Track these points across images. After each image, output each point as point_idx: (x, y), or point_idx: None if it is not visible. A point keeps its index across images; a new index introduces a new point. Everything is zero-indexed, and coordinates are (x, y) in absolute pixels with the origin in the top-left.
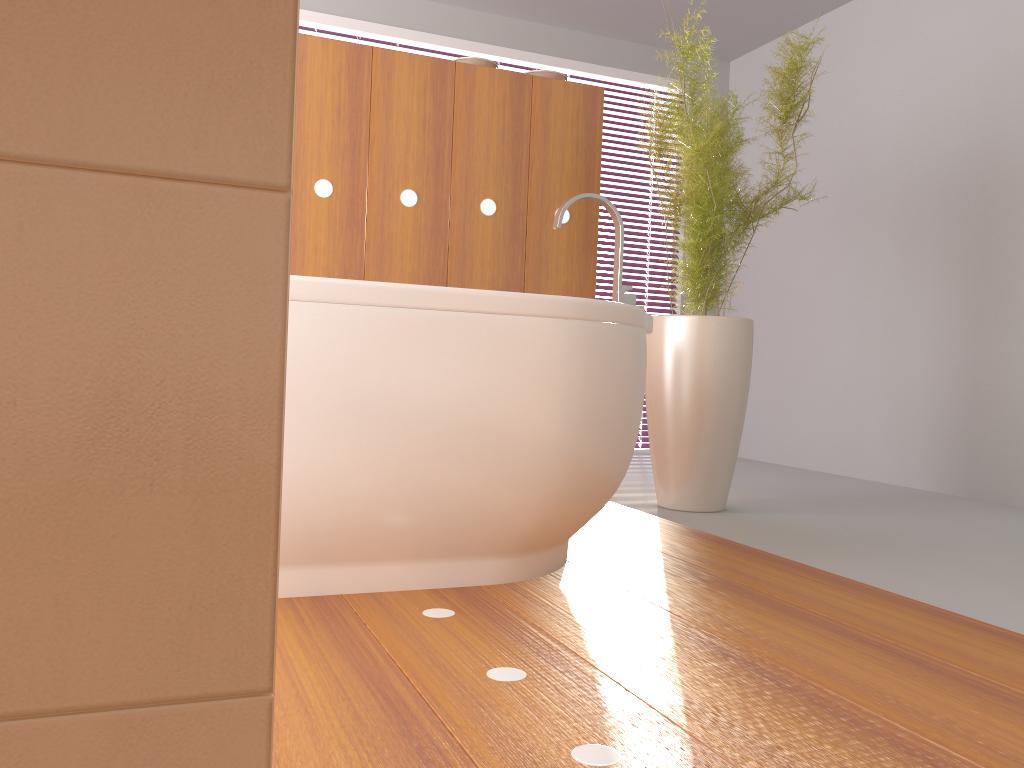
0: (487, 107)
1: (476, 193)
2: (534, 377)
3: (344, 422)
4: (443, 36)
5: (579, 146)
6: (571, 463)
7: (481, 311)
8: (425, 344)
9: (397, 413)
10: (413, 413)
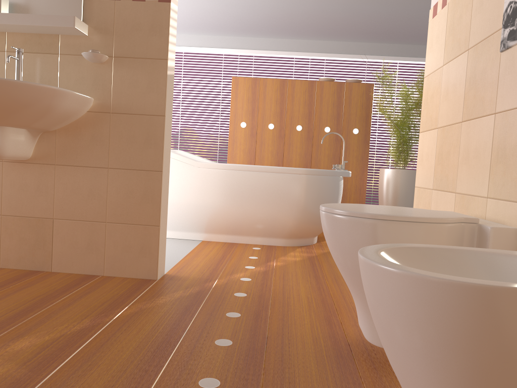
0: (327, 95)
1: (323, 125)
2: (289, 190)
3: (237, 199)
4: (343, 54)
5: (363, 106)
6: (301, 214)
7: (274, 172)
8: (258, 180)
9: (251, 198)
10: (255, 198)
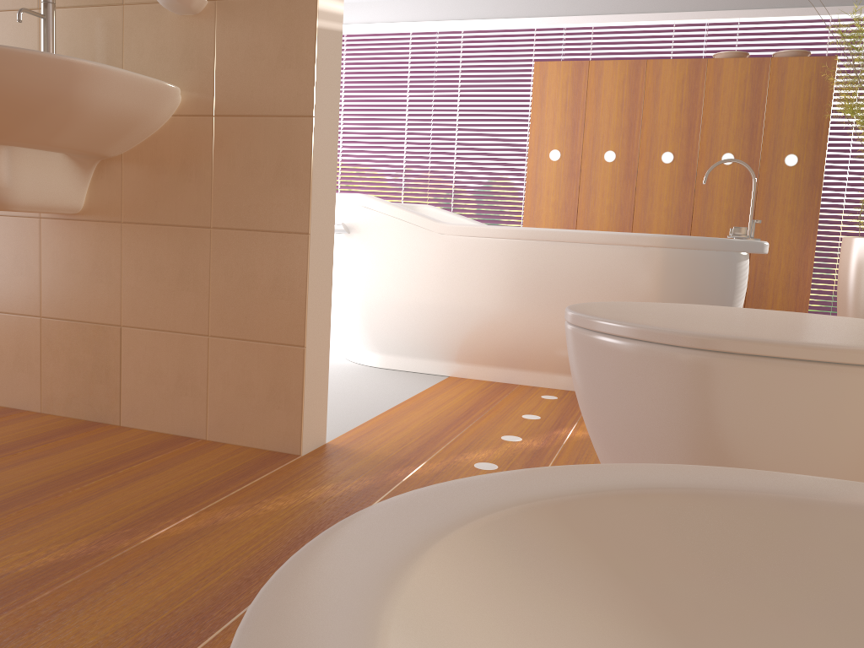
0: (730, 87)
1: (718, 150)
2: (621, 279)
3: (515, 298)
4: (778, 9)
5: (810, 105)
6: None
7: (590, 242)
8: (557, 260)
9: (542, 295)
10: (550, 295)
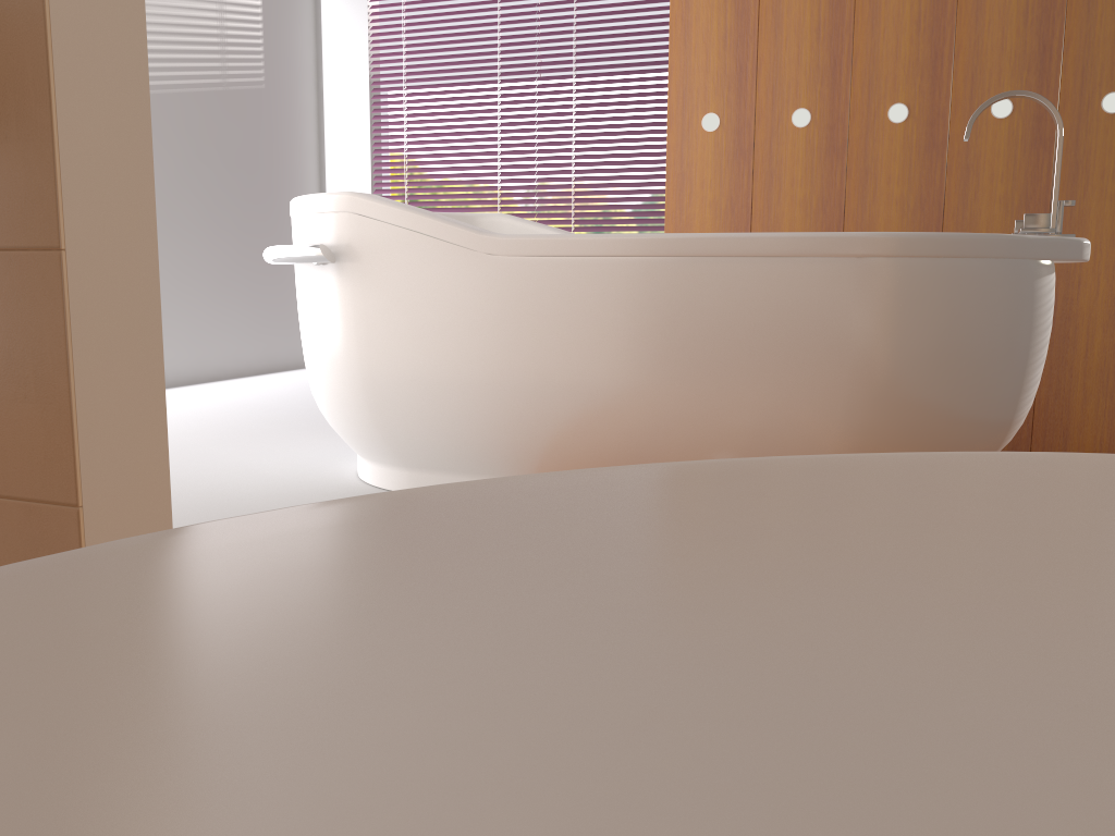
0: None
1: (985, 94)
2: (817, 321)
3: (625, 364)
4: None
5: None
6: (868, 414)
7: (757, 255)
8: (698, 291)
9: (673, 357)
10: (688, 357)
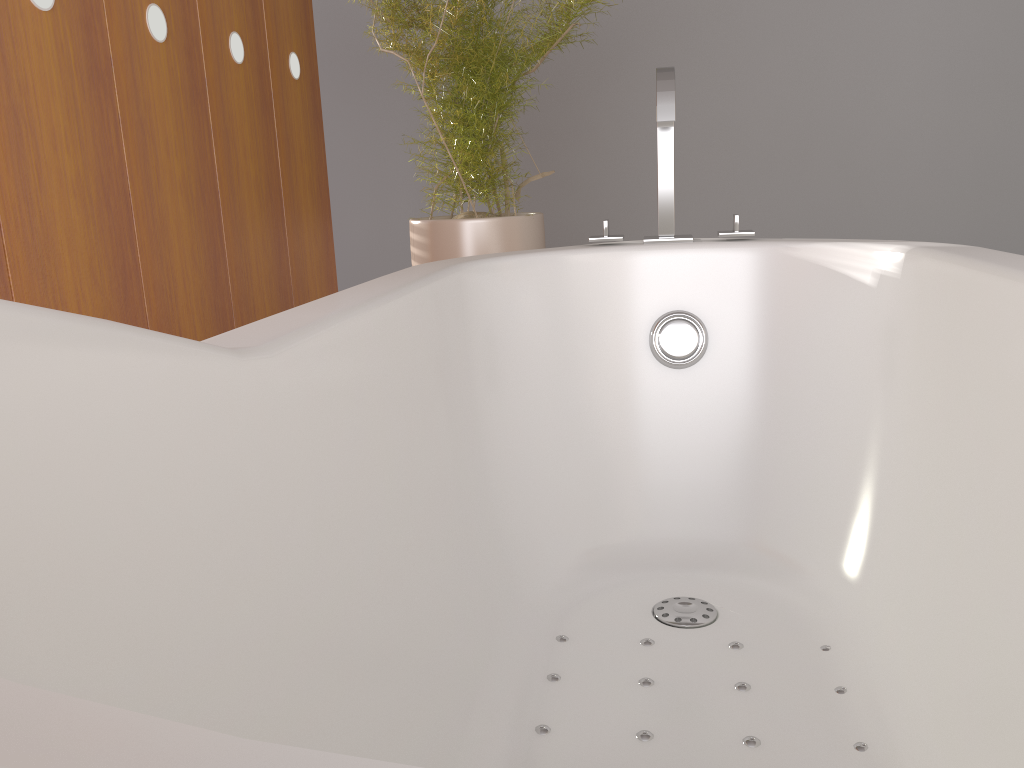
0: None
1: (223, 20)
2: None
3: None
4: None
5: None
6: None
7: None
8: None
9: None
10: None
